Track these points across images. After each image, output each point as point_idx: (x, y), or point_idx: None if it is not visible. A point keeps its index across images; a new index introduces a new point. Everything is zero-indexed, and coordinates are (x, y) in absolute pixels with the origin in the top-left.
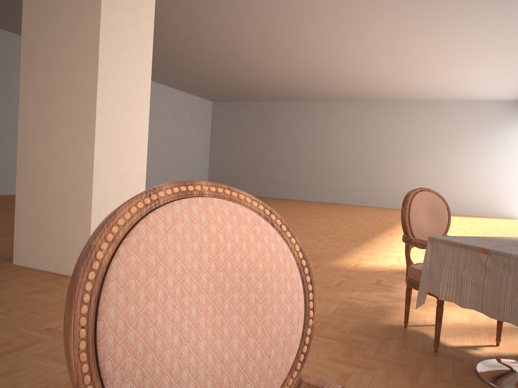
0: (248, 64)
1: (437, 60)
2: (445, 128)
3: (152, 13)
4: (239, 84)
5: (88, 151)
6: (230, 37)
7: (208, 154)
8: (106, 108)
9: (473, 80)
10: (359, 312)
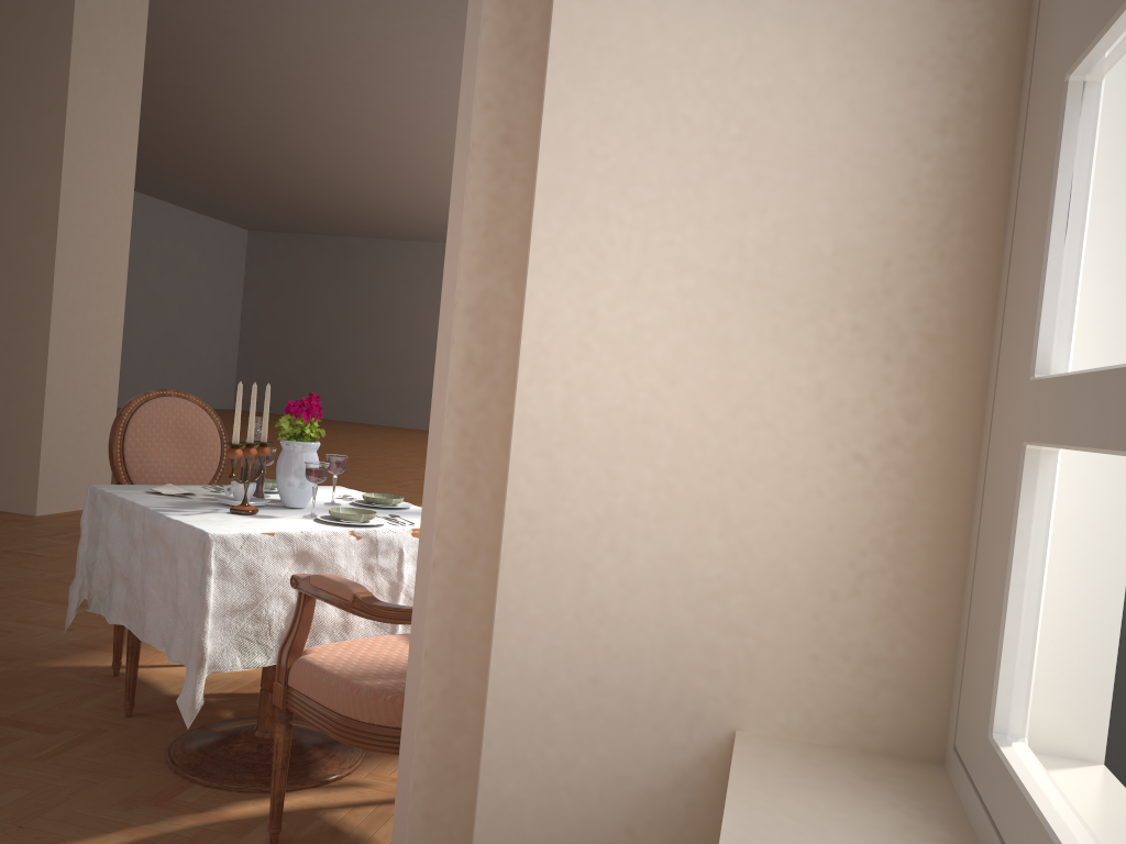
0: (312, 175)
1: None
2: None
3: (134, 155)
4: (298, 204)
5: (40, 344)
6: (275, 134)
7: (236, 334)
8: (66, 288)
9: None
10: None
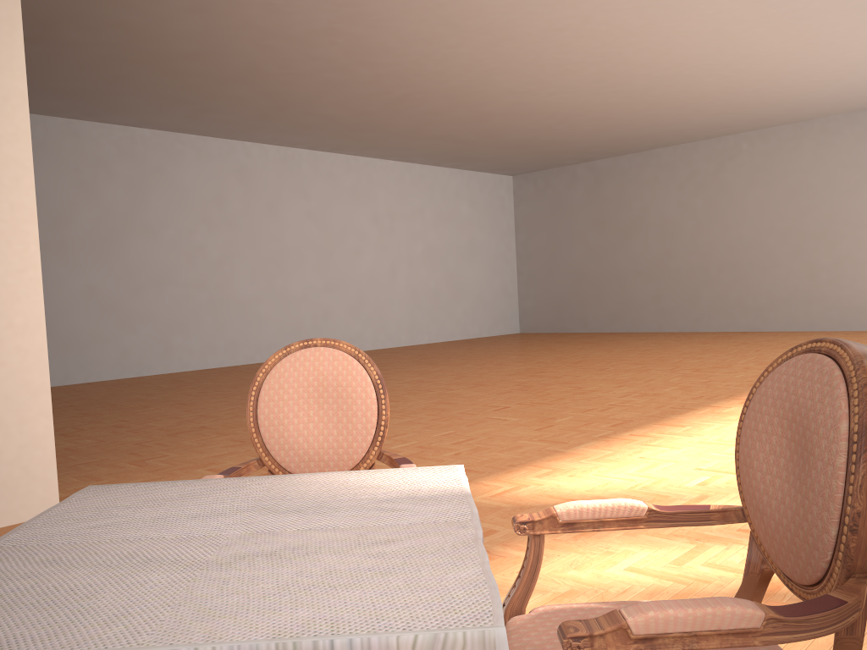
0: (513, 100)
1: None
2: None
3: (19, 59)
4: (527, 138)
5: None
6: (441, 61)
7: (513, 267)
8: None
9: None
10: None
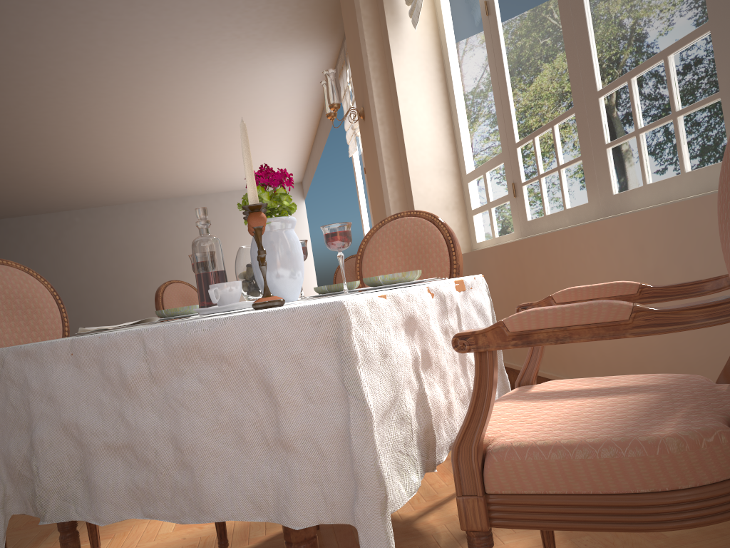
0: None
1: (185, 147)
2: (219, 226)
3: None
4: None
5: None
6: None
7: None
8: None
9: (233, 166)
10: None
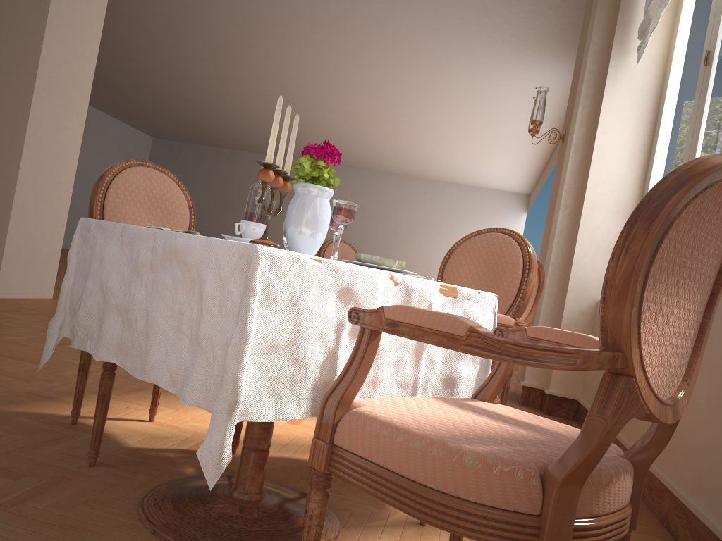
0: (206, 97)
1: (426, 132)
2: (437, 213)
3: (99, 33)
4: (191, 120)
5: (13, 163)
6: (186, 62)
7: None
8: (38, 123)
9: (466, 161)
10: None
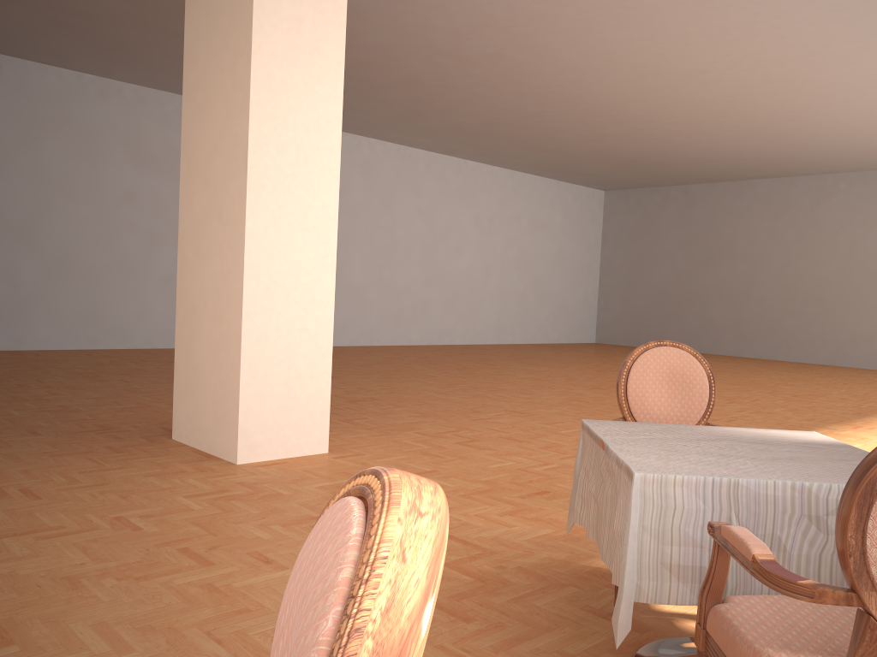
0: (634, 126)
1: None
2: None
3: (339, 89)
4: (634, 159)
5: (237, 289)
6: (584, 87)
7: (596, 279)
8: (261, 231)
9: None
10: (576, 544)
